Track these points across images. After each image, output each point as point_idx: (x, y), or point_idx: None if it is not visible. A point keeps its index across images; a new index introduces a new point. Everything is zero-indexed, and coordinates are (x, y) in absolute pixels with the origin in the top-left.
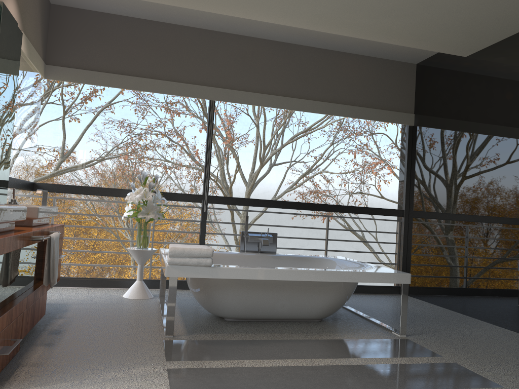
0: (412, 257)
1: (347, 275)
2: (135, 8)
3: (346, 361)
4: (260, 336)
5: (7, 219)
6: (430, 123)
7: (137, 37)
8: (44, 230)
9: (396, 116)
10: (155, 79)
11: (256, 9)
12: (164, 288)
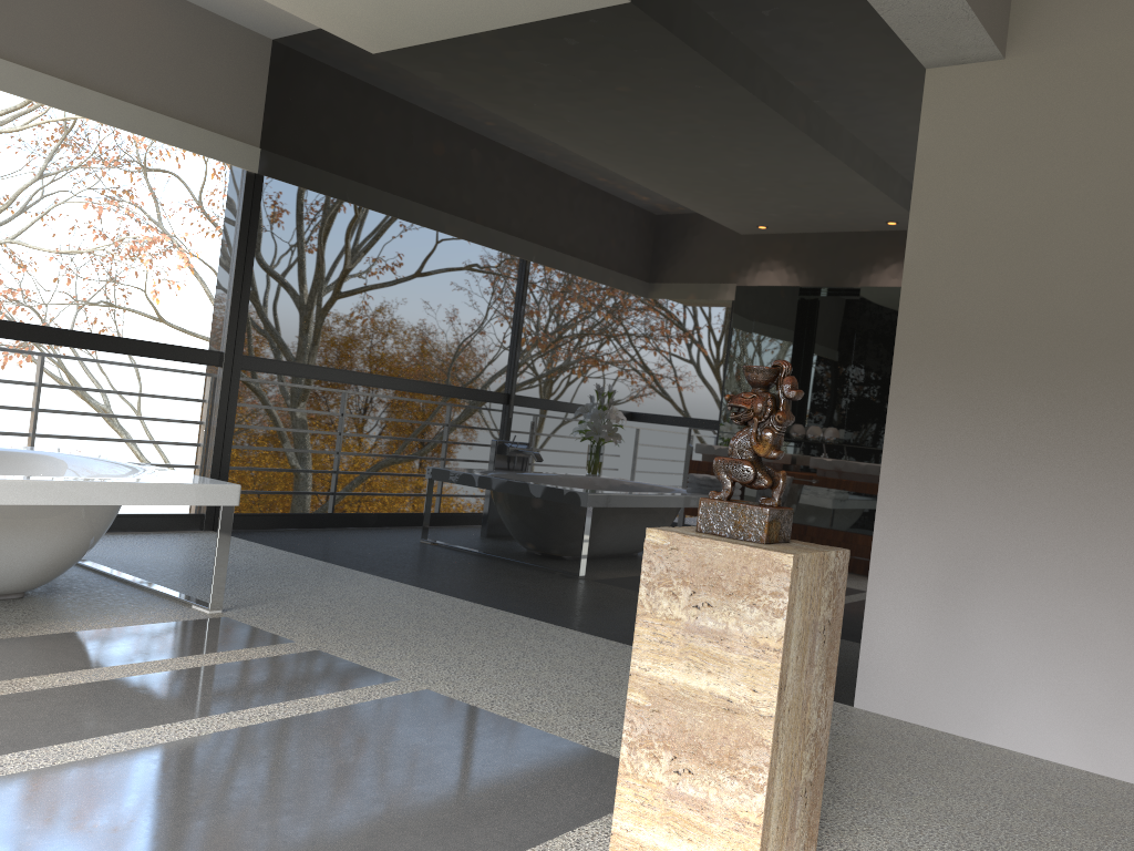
0: (236, 452)
1: (102, 490)
2: None
3: (97, 674)
4: None
5: None
6: (293, 175)
7: None
8: None
9: (222, 146)
10: None
11: None
12: None
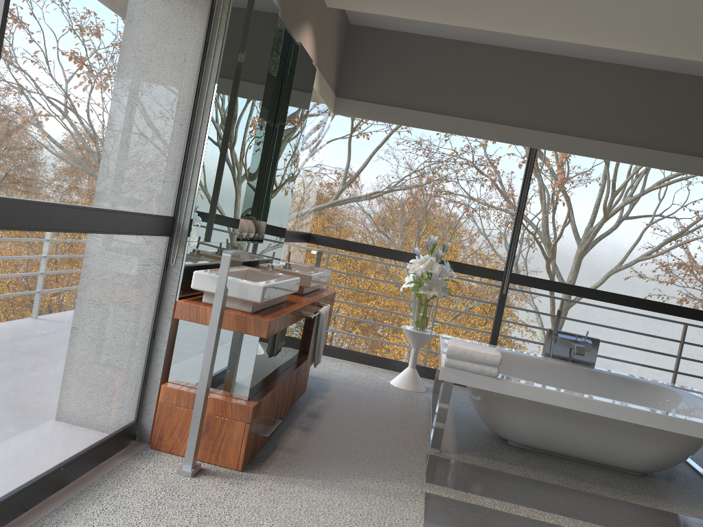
0: None
1: (689, 425)
2: (447, 28)
3: None
4: (549, 477)
5: (280, 294)
6: None
7: (445, 64)
8: (315, 302)
9: None
10: (462, 117)
11: (608, 36)
12: (439, 384)
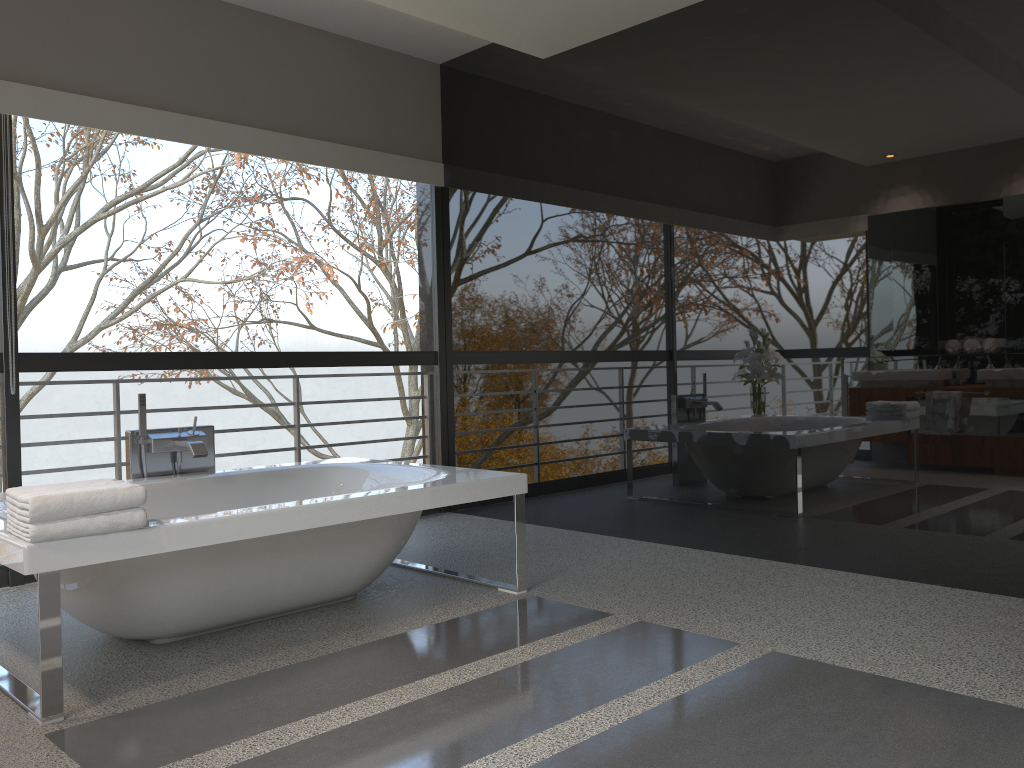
0: (461, 439)
1: (425, 495)
2: None
3: (478, 668)
4: (266, 660)
5: None
6: (479, 182)
7: None
8: None
9: (413, 168)
10: None
11: None
12: None
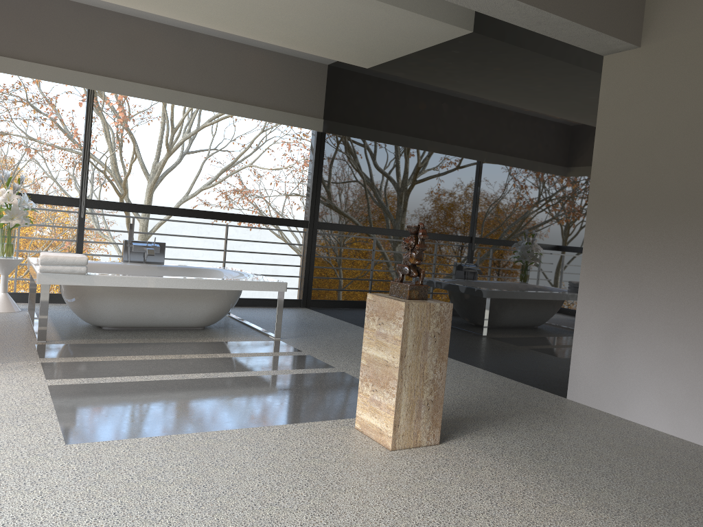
0: (314, 269)
1: (225, 283)
2: None
3: (213, 355)
4: (137, 340)
5: None
6: (336, 132)
7: None
8: None
9: (304, 121)
10: (18, 59)
11: (139, 2)
12: (34, 301)
